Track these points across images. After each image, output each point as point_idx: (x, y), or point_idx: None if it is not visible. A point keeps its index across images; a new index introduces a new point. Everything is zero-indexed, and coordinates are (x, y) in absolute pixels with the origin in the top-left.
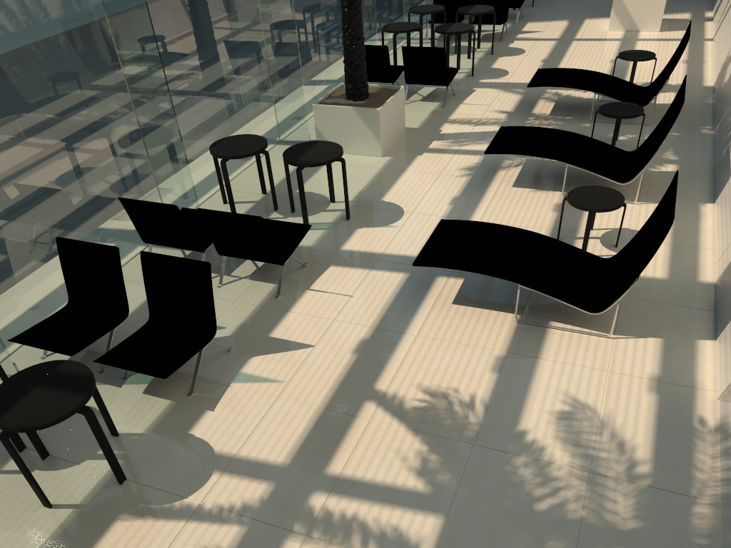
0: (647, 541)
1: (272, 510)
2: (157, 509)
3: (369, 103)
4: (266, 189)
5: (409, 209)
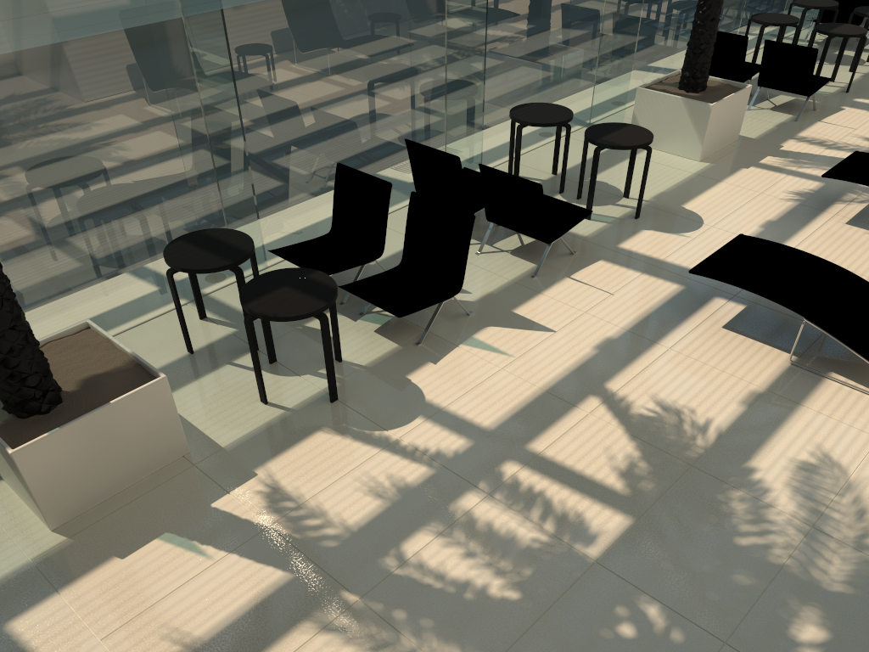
0: (849, 608)
1: (463, 464)
2: (357, 432)
3: (703, 96)
4: (557, 170)
5: (710, 222)
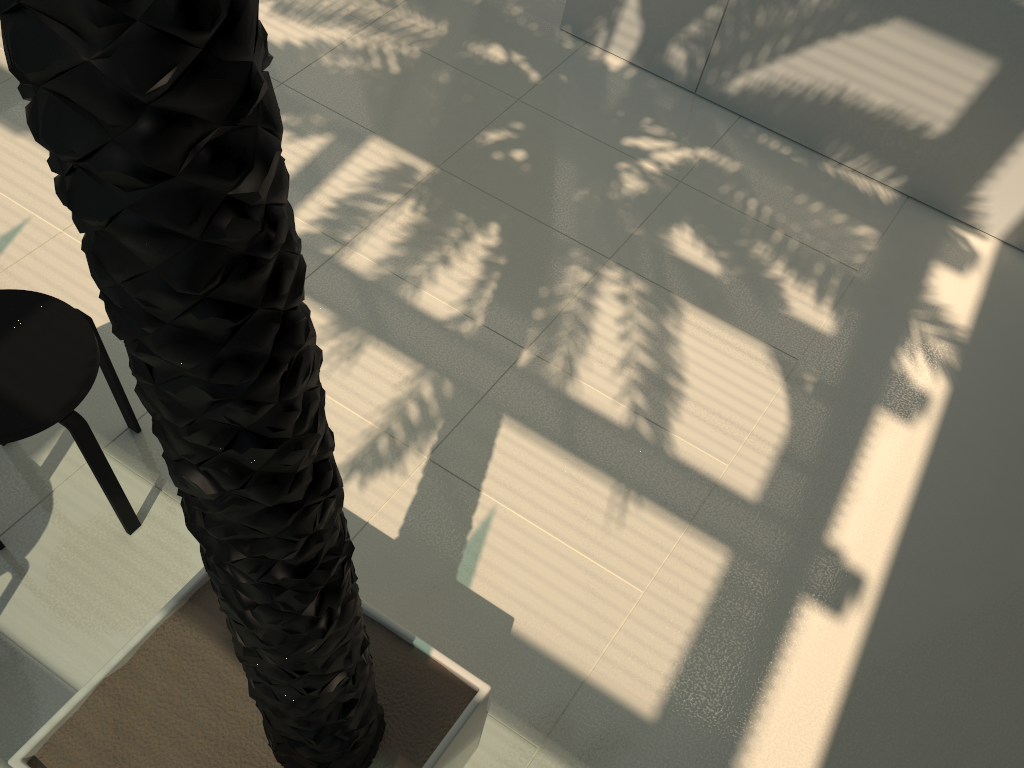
0: (465, 27)
1: None
2: None
3: None
4: None
5: None
